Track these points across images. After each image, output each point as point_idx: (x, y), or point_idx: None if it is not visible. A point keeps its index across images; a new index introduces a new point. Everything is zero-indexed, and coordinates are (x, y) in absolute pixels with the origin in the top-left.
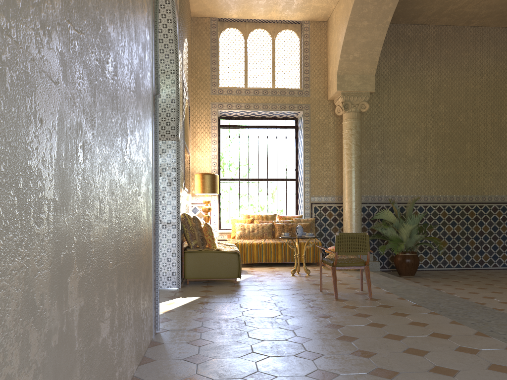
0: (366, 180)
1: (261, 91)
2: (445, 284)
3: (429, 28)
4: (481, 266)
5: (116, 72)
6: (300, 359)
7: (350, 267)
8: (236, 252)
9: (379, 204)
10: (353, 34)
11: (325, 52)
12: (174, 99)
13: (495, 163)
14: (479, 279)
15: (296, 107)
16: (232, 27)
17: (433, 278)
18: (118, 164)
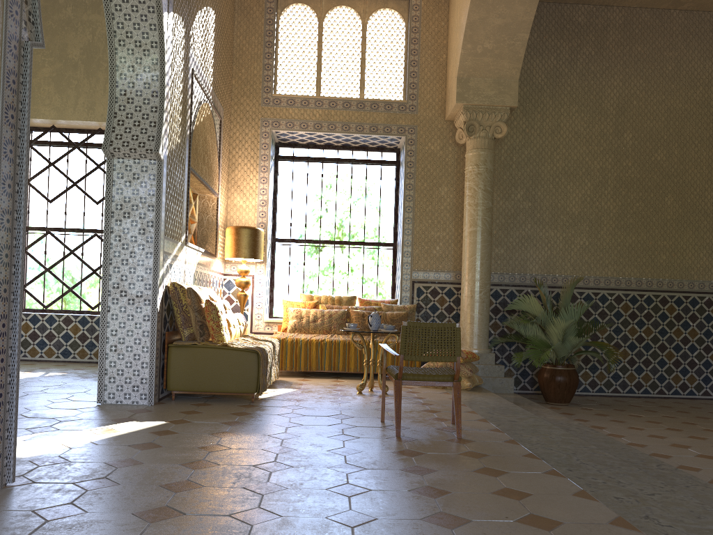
0: (501, 249)
1: (340, 103)
2: (615, 420)
3: (612, 11)
4: (682, 393)
5: None
6: None
7: (428, 382)
8: (255, 350)
9: (521, 287)
10: (482, 10)
11: (444, 44)
12: (156, 91)
13: (712, 229)
14: (674, 414)
15: (395, 130)
16: (300, 2)
17: (599, 408)
18: None
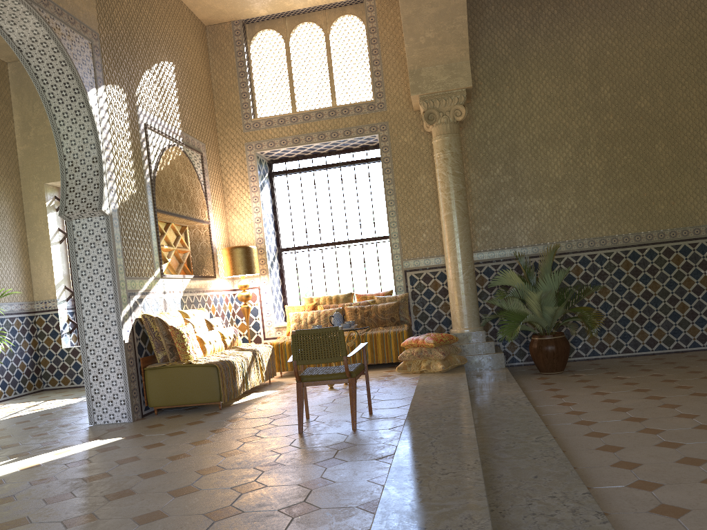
0: (487, 226)
1: (313, 115)
2: (590, 386)
3: None
4: (702, 345)
5: None
6: None
7: (326, 381)
8: (214, 364)
9: (512, 260)
10: (413, 4)
11: (403, 37)
12: (95, 157)
13: None
14: (666, 372)
15: (368, 130)
16: (266, 28)
17: (590, 373)
18: None
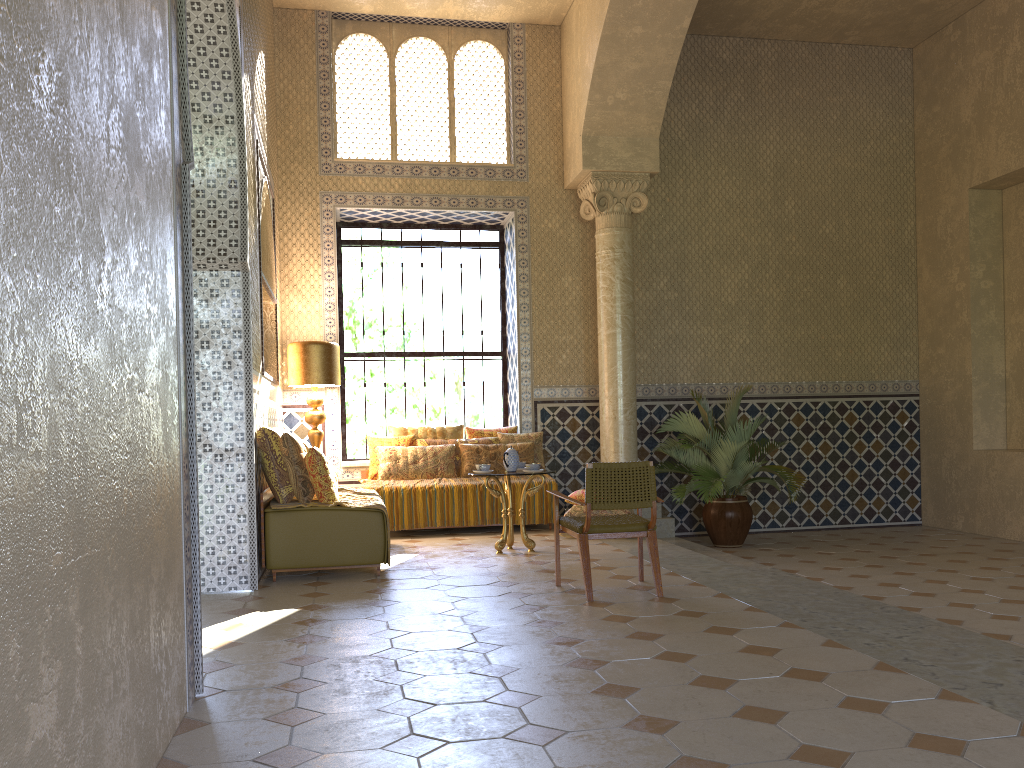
0: (644, 354)
1: (426, 169)
2: (805, 560)
3: (763, 46)
4: (869, 521)
5: (65, 98)
6: (516, 745)
7: (618, 534)
8: (379, 509)
9: (670, 401)
10: (614, 52)
11: (558, 89)
12: (234, 181)
13: (894, 317)
14: (868, 548)
15: (501, 203)
16: (363, 32)
17: (780, 548)
18: (76, 318)
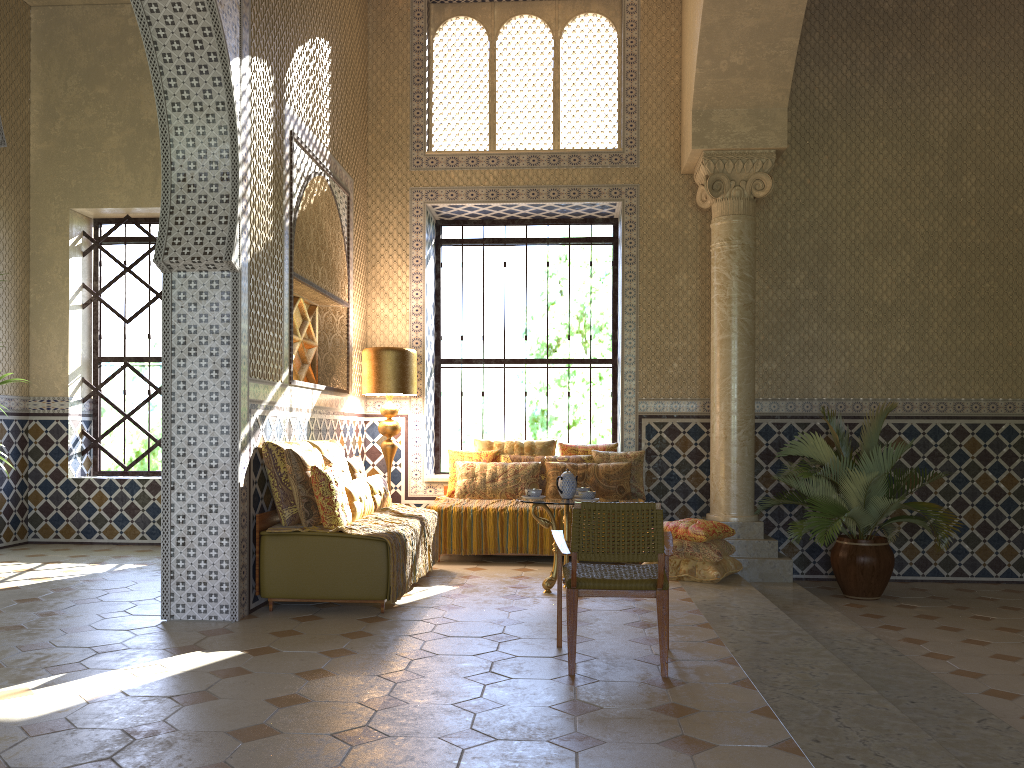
0: (773, 363)
1: (524, 159)
2: (946, 627)
3: None
4: None
5: None
6: None
7: (618, 592)
8: (383, 538)
9: (804, 418)
10: (723, 8)
11: (677, 60)
12: (226, 173)
13: None
14: None
15: (607, 193)
16: (462, 15)
17: (927, 605)
18: None
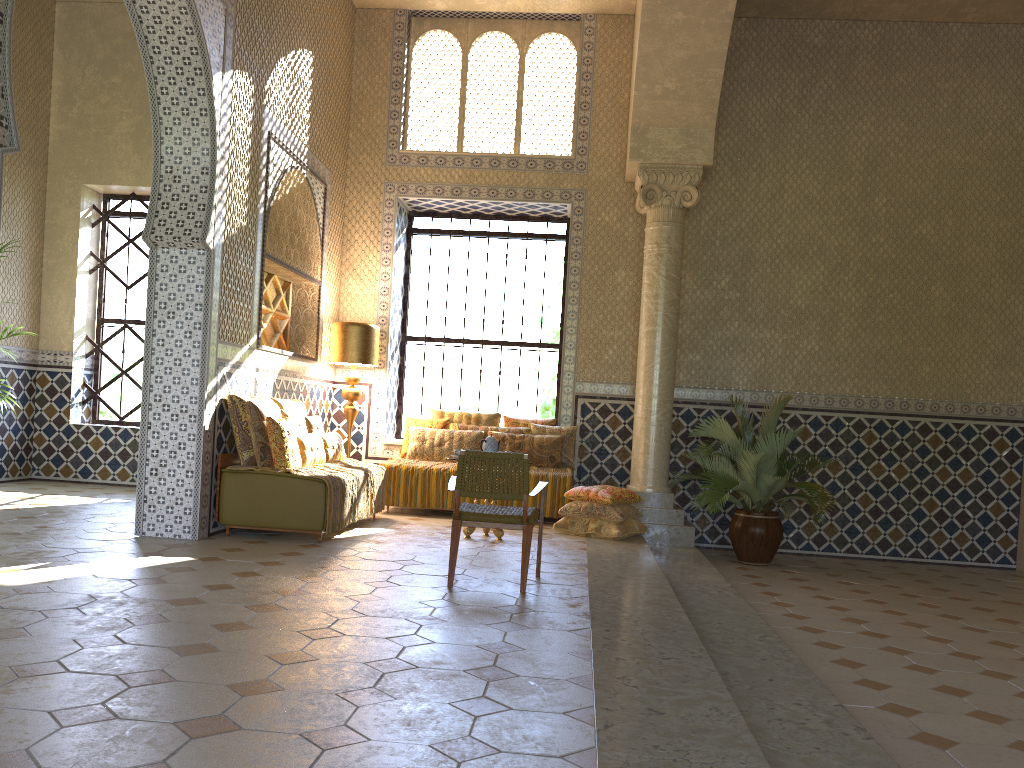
0: (697, 355)
1: (486, 161)
2: (808, 587)
3: (863, 28)
4: (948, 557)
5: None
6: (111, 682)
7: (493, 524)
8: (323, 479)
9: (722, 406)
10: (656, 40)
11: (627, 80)
12: (206, 168)
13: (1001, 331)
14: (904, 584)
15: (558, 195)
16: (439, 29)
17: (805, 572)
18: None
